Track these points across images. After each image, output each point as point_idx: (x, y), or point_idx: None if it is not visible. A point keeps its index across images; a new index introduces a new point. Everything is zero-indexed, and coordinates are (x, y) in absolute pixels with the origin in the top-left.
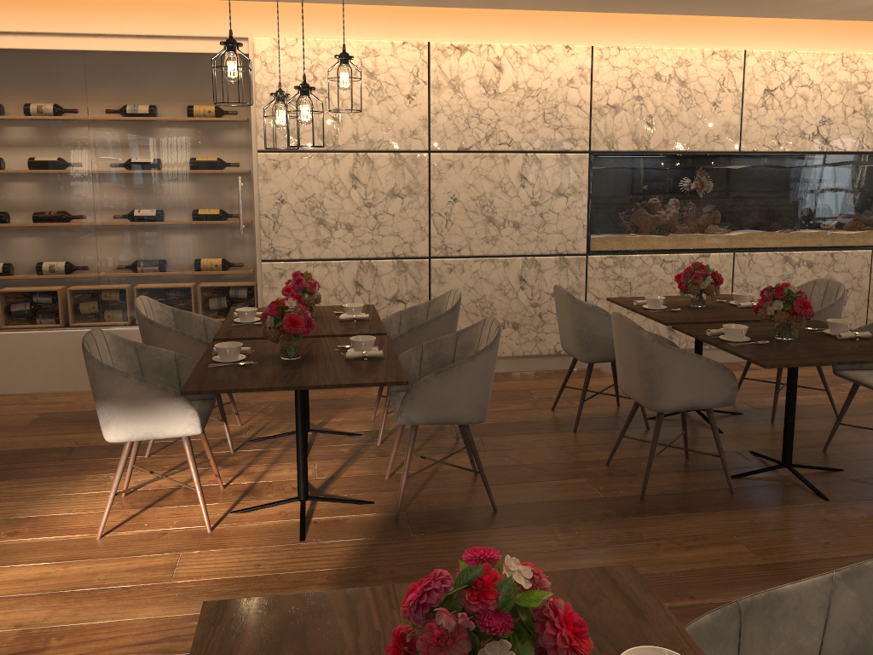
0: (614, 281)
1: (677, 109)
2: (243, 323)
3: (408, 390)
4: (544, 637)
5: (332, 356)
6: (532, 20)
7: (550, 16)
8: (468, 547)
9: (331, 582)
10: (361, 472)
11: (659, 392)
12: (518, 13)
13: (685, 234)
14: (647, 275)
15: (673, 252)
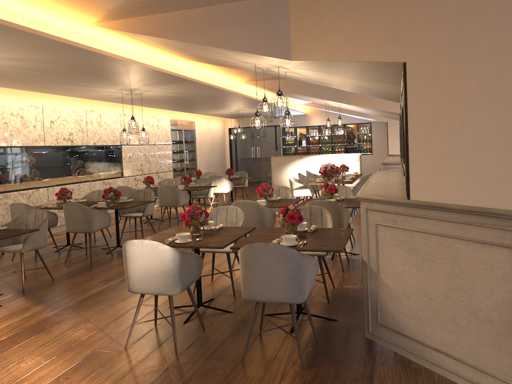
0: (4, 205)
1: (21, 128)
2: None
3: (27, 237)
4: (205, 212)
5: None
6: None
7: None
8: (63, 286)
9: (38, 304)
10: None
11: (92, 225)
12: None
13: (29, 181)
14: (17, 201)
15: (26, 189)
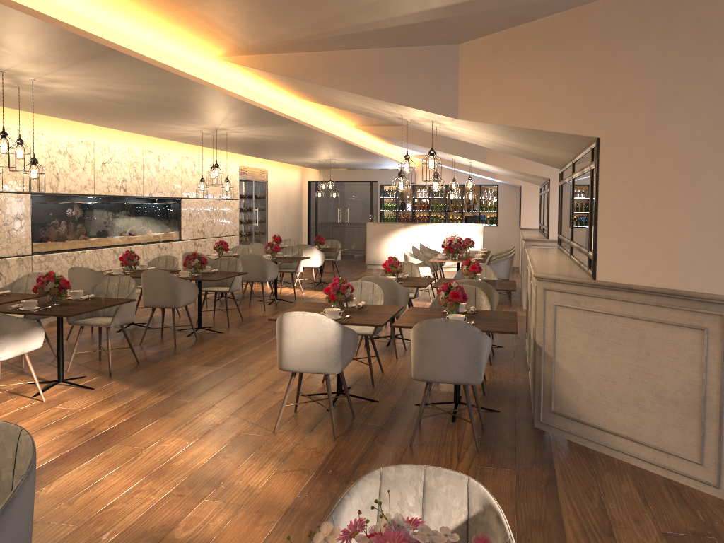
0: (45, 269)
1: (69, 170)
2: None
3: (118, 308)
4: (350, 287)
5: (68, 301)
6: None
7: (8, 110)
8: (157, 370)
9: (139, 388)
10: (47, 374)
11: (179, 299)
12: None
13: (74, 240)
14: (60, 265)
15: (70, 250)
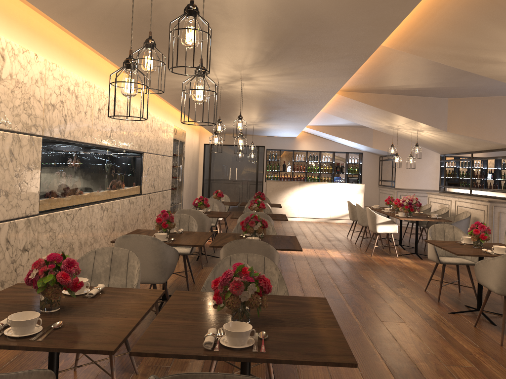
0: (49, 232)
1: (74, 113)
2: (39, 333)
3: None
4: None
5: None
6: (18, 26)
7: (27, 27)
8: None
9: None
10: None
11: None
12: (12, 17)
13: (73, 196)
14: (61, 226)
15: (69, 207)
